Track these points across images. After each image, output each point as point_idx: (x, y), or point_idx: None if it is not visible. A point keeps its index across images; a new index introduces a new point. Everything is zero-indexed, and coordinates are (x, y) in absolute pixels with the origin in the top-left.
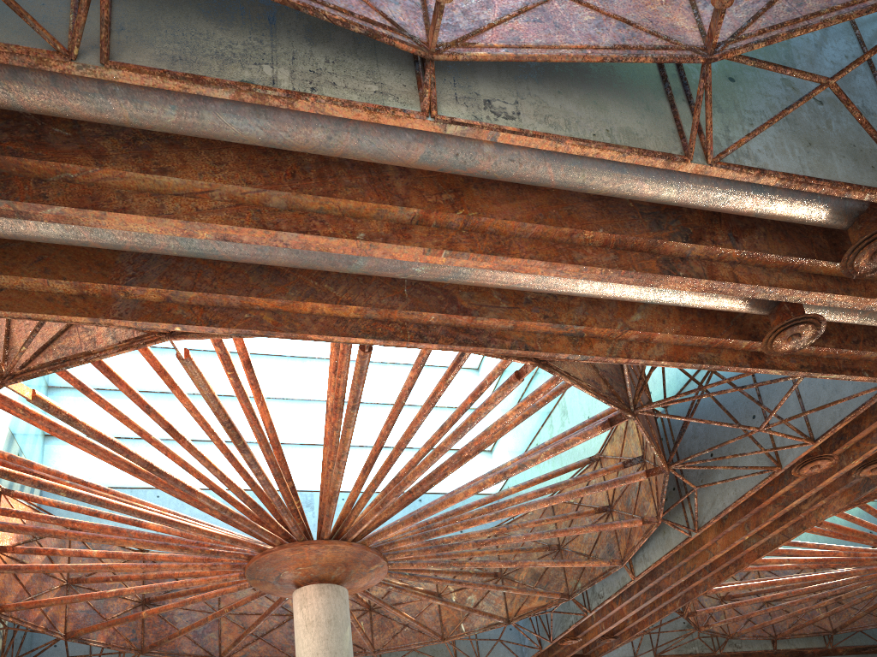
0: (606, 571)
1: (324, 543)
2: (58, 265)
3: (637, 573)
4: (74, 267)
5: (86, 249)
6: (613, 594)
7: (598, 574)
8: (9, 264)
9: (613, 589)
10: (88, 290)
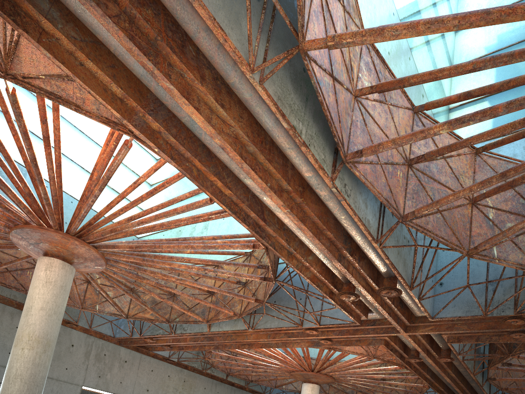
0: (197, 321)
1: (84, 244)
2: (121, 77)
3: (212, 330)
4: (128, 84)
5: (136, 77)
6: (193, 332)
7: (191, 320)
8: (97, 58)
9: (194, 330)
10: (127, 101)
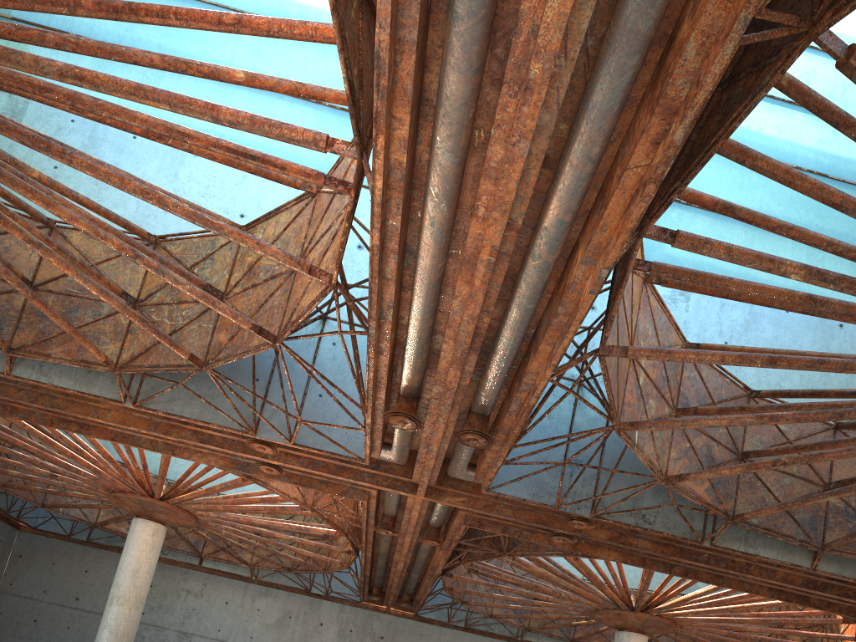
0: None
1: None
2: None
3: (17, 374)
4: None
5: None
6: None
7: None
8: None
9: None
10: None
